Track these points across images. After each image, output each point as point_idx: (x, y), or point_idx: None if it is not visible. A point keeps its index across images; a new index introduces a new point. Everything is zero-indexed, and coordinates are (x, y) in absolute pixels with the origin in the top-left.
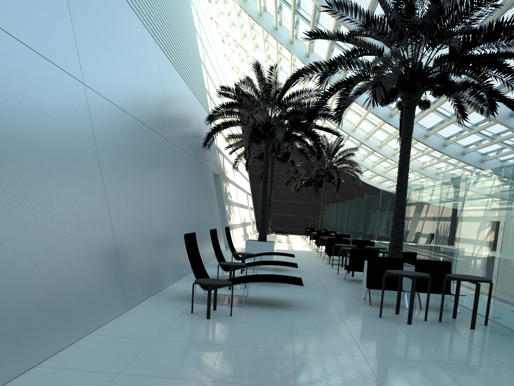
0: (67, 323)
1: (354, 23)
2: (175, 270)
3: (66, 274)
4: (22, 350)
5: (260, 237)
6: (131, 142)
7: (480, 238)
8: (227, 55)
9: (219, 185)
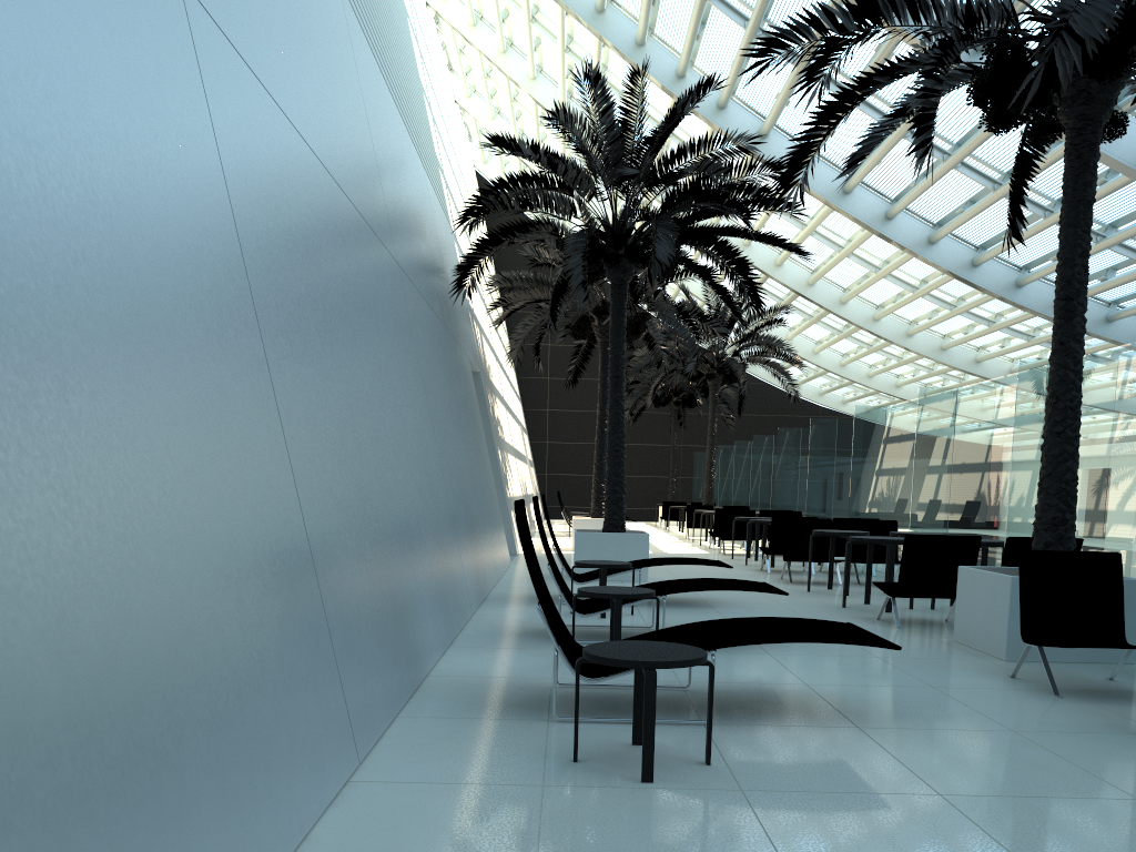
0: None
1: None
2: (442, 619)
3: (168, 660)
4: None
5: (609, 523)
6: (316, 224)
7: None
8: (460, 100)
9: (480, 398)
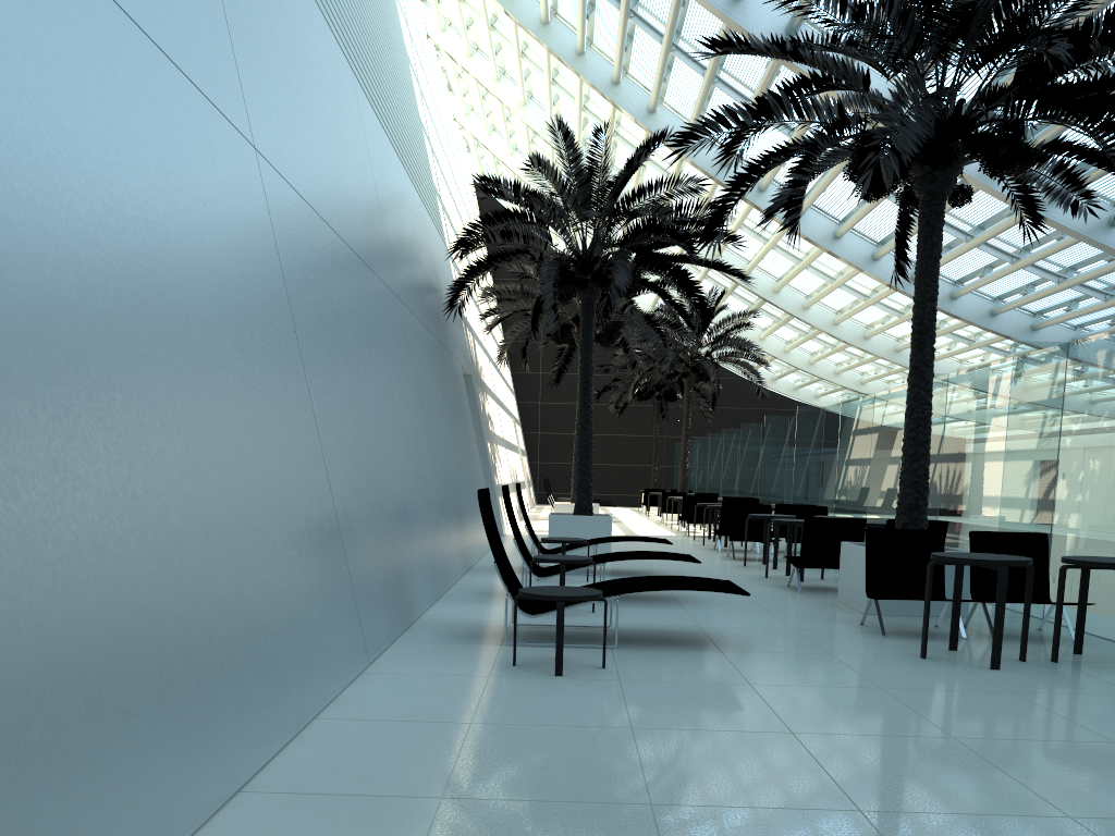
0: (279, 693)
1: (813, 17)
2: (430, 579)
3: (267, 577)
4: (215, 752)
5: (578, 508)
6: (338, 288)
7: (1114, 479)
8: (459, 118)
9: (472, 397)
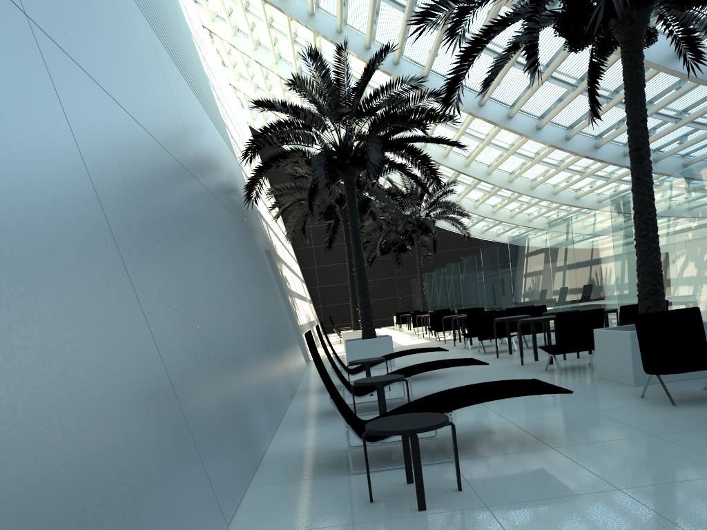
0: None
1: None
2: (268, 413)
3: (77, 492)
4: None
5: (365, 333)
6: (148, 170)
7: None
8: (233, 83)
9: (272, 266)
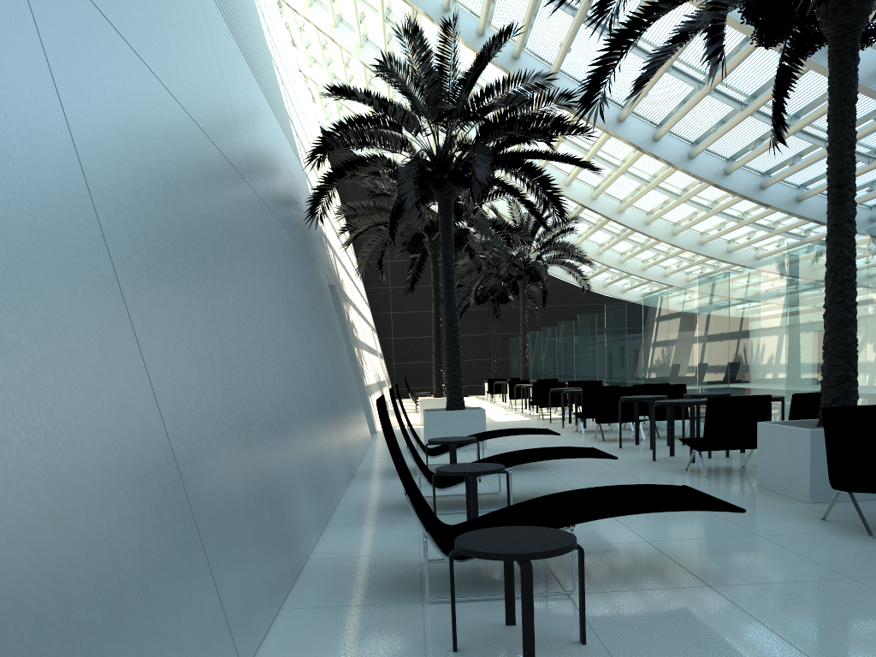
0: None
1: None
2: (317, 503)
3: None
4: None
5: (451, 403)
6: (171, 152)
7: None
8: (303, 69)
9: (337, 306)
